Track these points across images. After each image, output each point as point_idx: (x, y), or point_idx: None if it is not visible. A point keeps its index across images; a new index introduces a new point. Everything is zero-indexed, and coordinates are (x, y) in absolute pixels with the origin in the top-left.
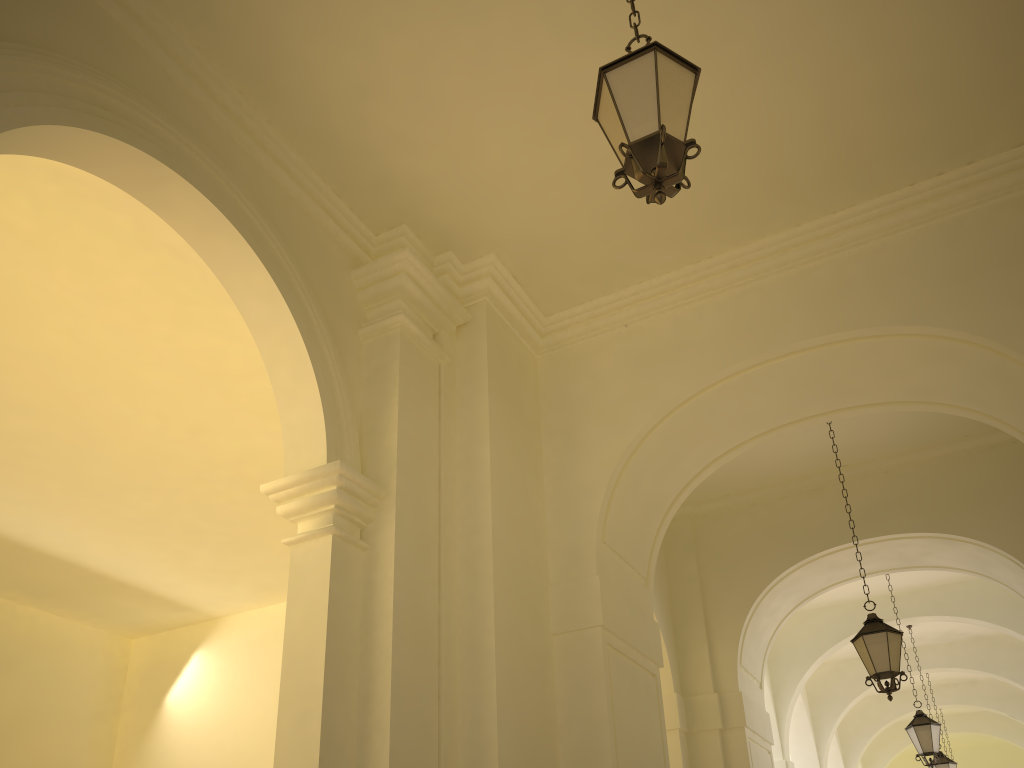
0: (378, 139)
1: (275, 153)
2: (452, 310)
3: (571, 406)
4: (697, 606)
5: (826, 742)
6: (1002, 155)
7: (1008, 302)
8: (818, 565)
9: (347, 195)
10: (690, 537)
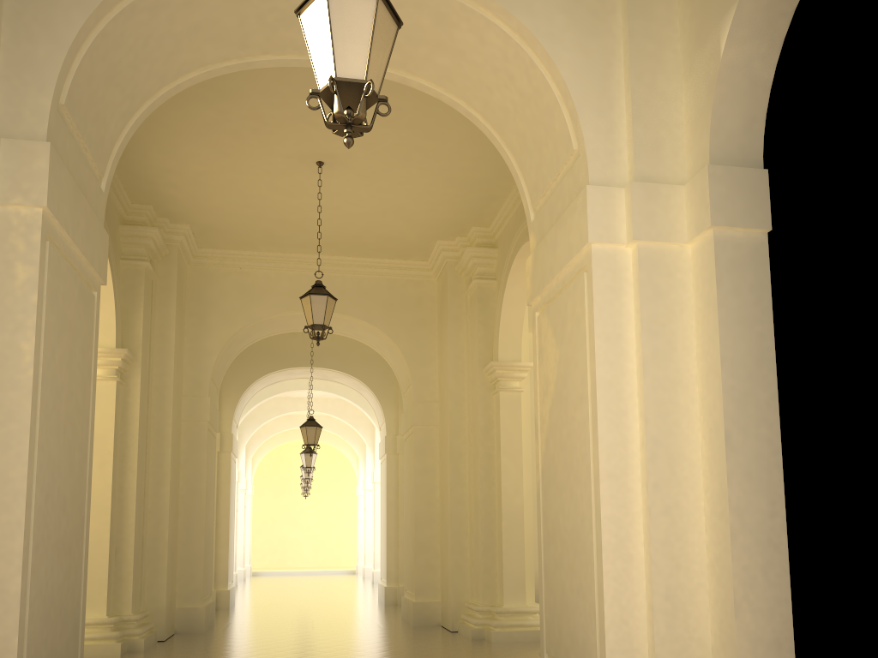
0: (163, 182)
1: None
2: (163, 251)
3: (204, 302)
4: None
5: (244, 444)
6: (416, 262)
7: (401, 325)
8: (284, 372)
9: (129, 189)
10: None
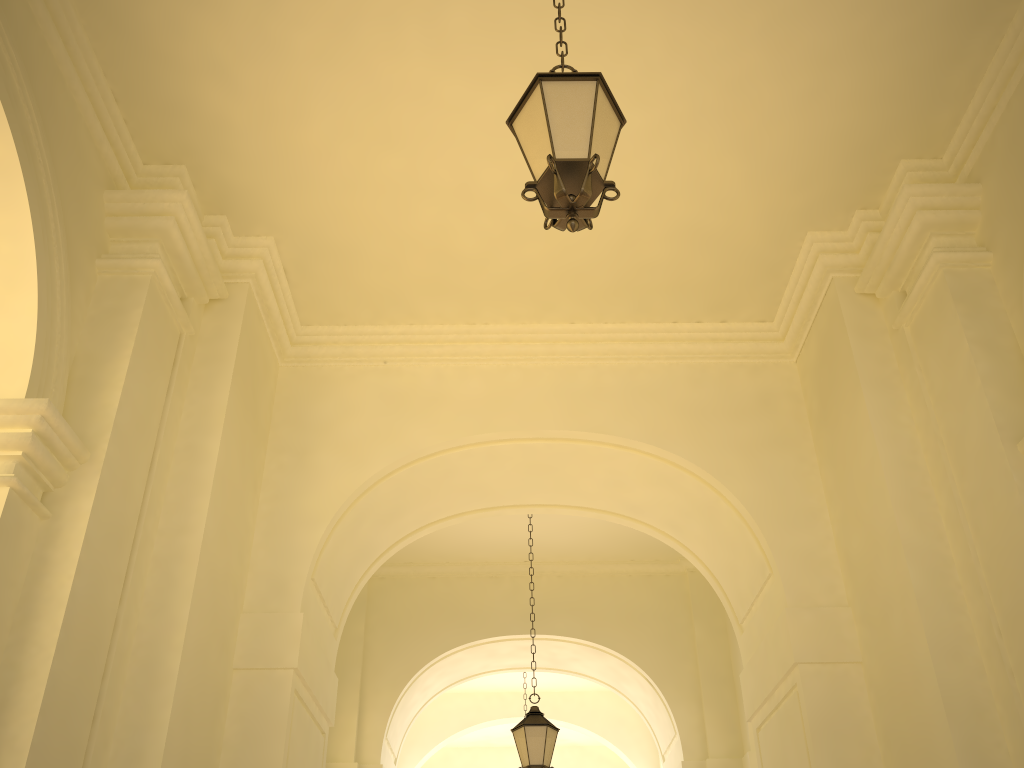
0: (192, 58)
1: (58, 14)
2: (211, 279)
3: (308, 426)
4: (356, 669)
5: None
6: (748, 324)
7: (732, 449)
8: (480, 650)
9: (128, 104)
10: (364, 596)
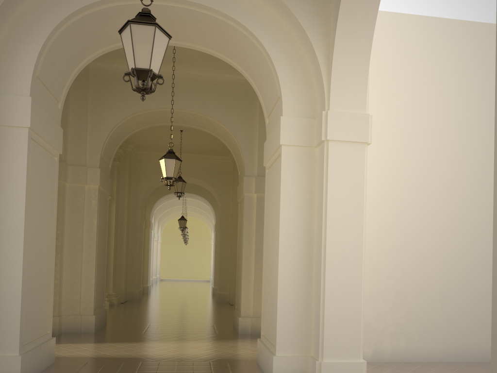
0: None
1: None
2: (123, 155)
3: (139, 172)
4: None
5: (156, 220)
6: (224, 157)
7: (217, 183)
8: (172, 194)
9: None
10: None
